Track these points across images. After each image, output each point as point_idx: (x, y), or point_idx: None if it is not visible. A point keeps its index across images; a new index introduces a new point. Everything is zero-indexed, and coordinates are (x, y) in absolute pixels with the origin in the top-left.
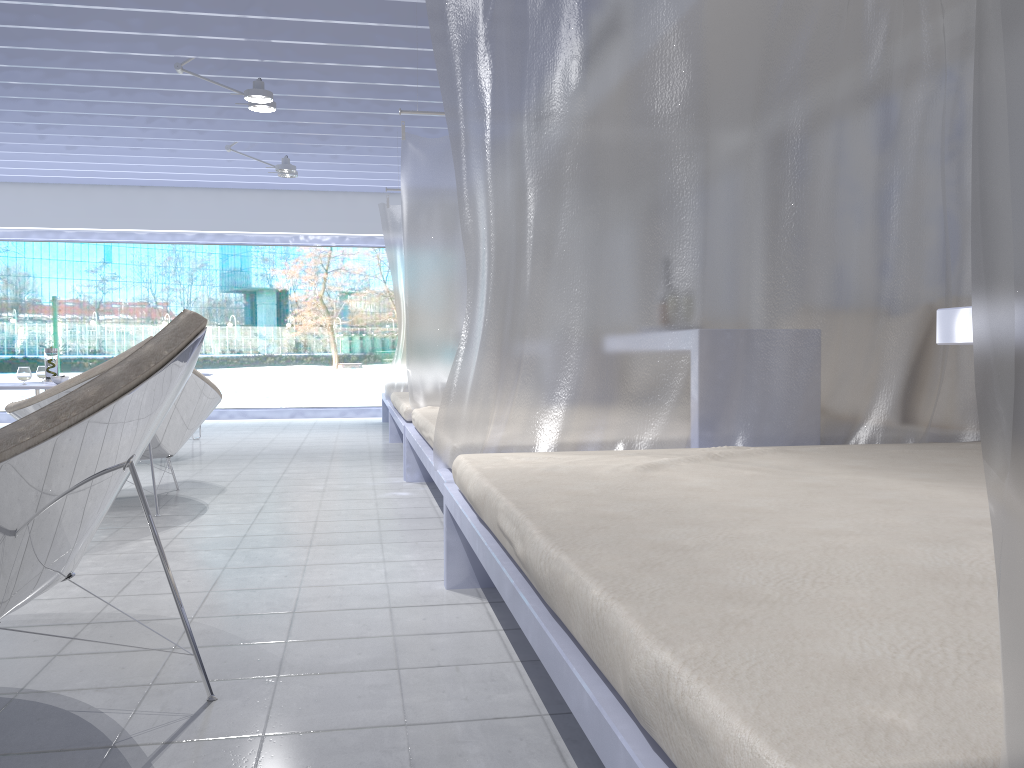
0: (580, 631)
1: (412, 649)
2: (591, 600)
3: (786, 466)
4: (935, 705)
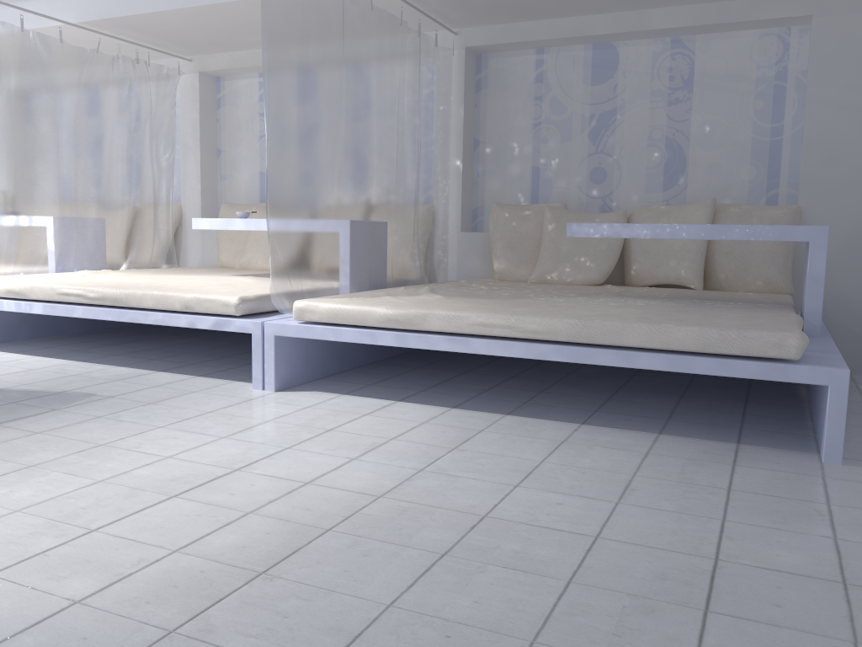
0: (151, 303)
1: None
2: (156, 294)
3: (126, 274)
4: (245, 292)
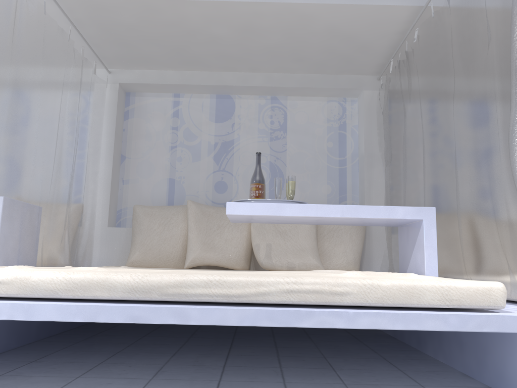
0: None
1: None
2: None
3: None
4: None
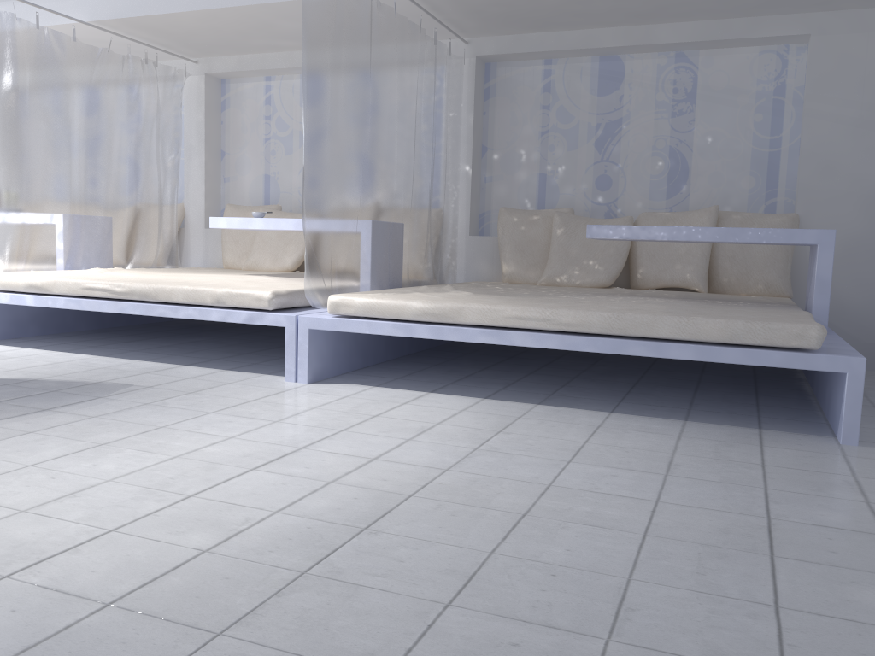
0: (180, 297)
1: (4, 355)
2: (186, 288)
3: (140, 272)
4: (275, 288)
